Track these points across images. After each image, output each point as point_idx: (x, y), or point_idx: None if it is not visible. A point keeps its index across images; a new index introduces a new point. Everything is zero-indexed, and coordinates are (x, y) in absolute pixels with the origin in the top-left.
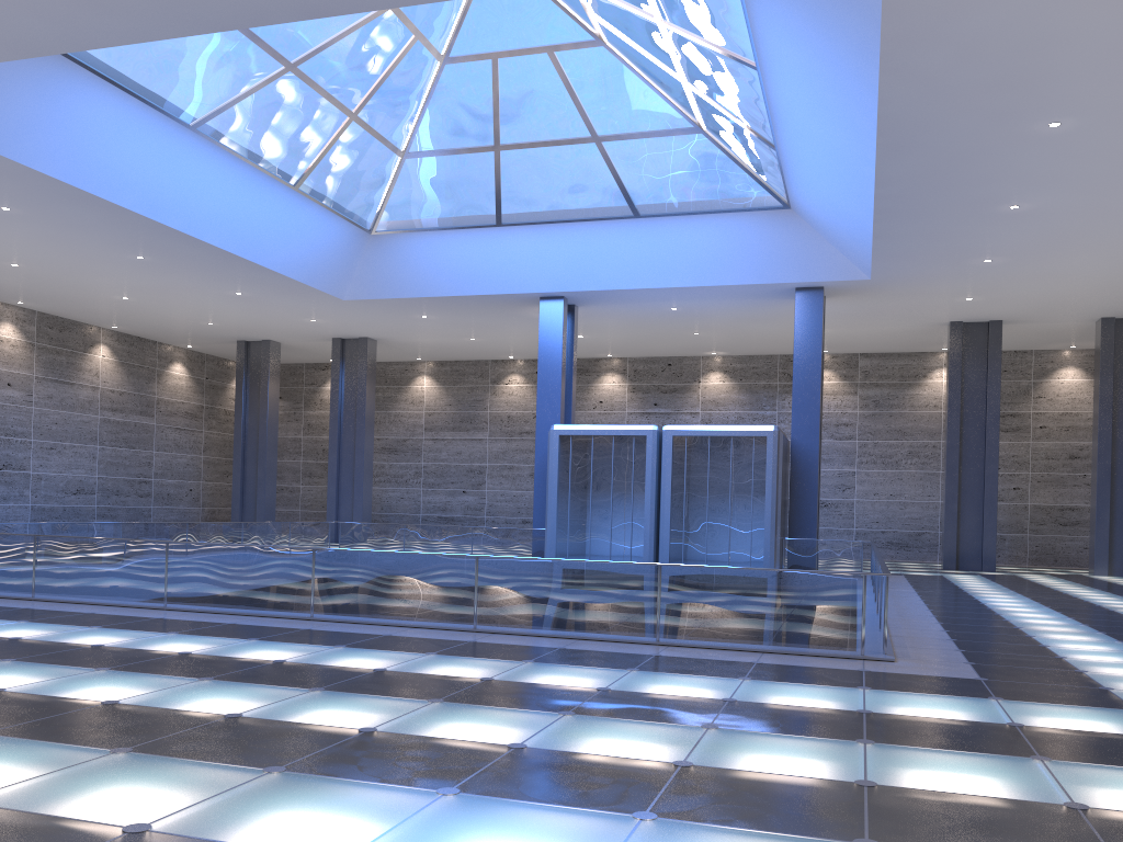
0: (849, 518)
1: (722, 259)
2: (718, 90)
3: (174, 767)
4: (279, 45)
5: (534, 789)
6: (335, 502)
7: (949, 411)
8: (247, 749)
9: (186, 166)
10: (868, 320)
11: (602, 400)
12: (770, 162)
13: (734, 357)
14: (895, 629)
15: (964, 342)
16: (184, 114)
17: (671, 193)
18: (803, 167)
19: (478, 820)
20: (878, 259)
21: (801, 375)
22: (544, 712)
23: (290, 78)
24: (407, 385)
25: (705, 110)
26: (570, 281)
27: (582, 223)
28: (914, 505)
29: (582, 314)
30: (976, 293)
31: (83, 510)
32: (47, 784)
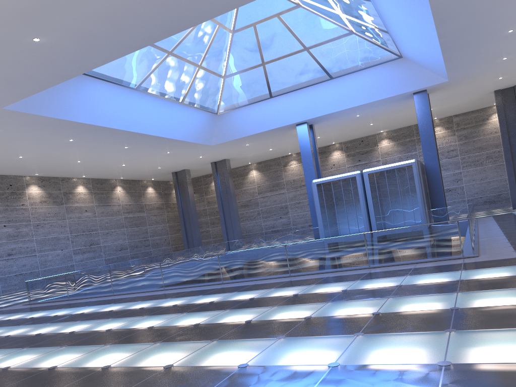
0: (462, 194)
1: (375, 88)
2: (356, 13)
3: (178, 345)
4: (163, 45)
5: (314, 331)
6: (225, 233)
7: (501, 133)
8: (203, 335)
9: (136, 105)
10: (452, 99)
11: (334, 164)
12: (388, 39)
13: (392, 131)
14: (482, 242)
15: (503, 99)
16: (131, 84)
17: (345, 64)
18: (403, 38)
19: (292, 345)
20: (449, 70)
21: (423, 133)
22: (319, 303)
23: (170, 57)
24: (246, 176)
25: (352, 23)
26: (308, 114)
27: (308, 87)
28: (494, 182)
29: (316, 127)
30: (503, 74)
31: (125, 256)
32: (134, 357)
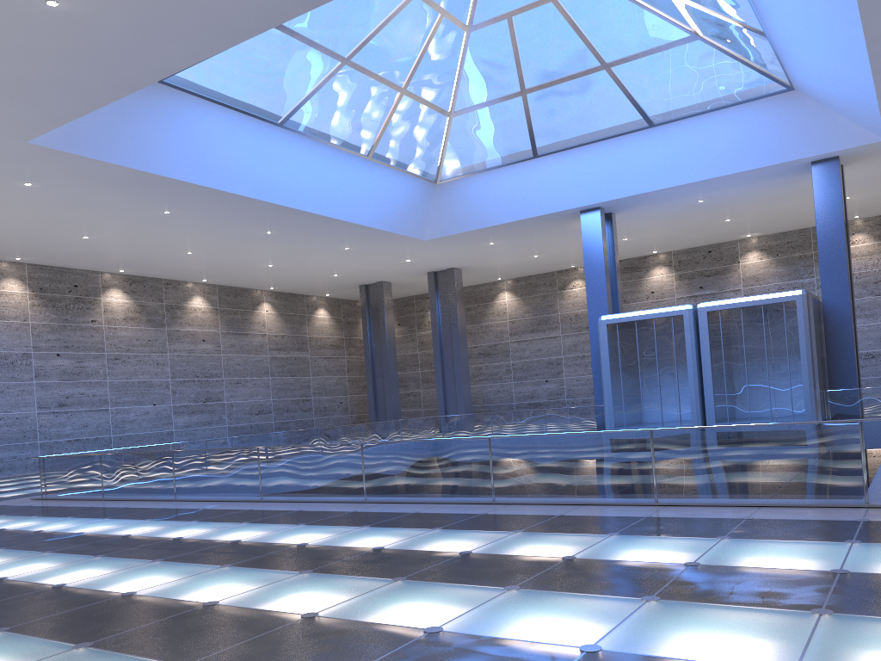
0: None
1: (735, 148)
2: None
3: None
4: (332, 45)
5: None
6: (442, 400)
7: None
8: (185, 641)
9: (282, 155)
10: None
11: (653, 291)
12: (765, 50)
13: (768, 236)
14: None
15: None
16: (272, 115)
17: (679, 99)
18: (795, 46)
19: None
20: None
21: (825, 240)
22: (491, 587)
23: (346, 70)
24: (492, 301)
25: (696, 16)
26: (603, 192)
27: (605, 141)
28: None
29: (621, 219)
30: None
31: (265, 425)
32: None
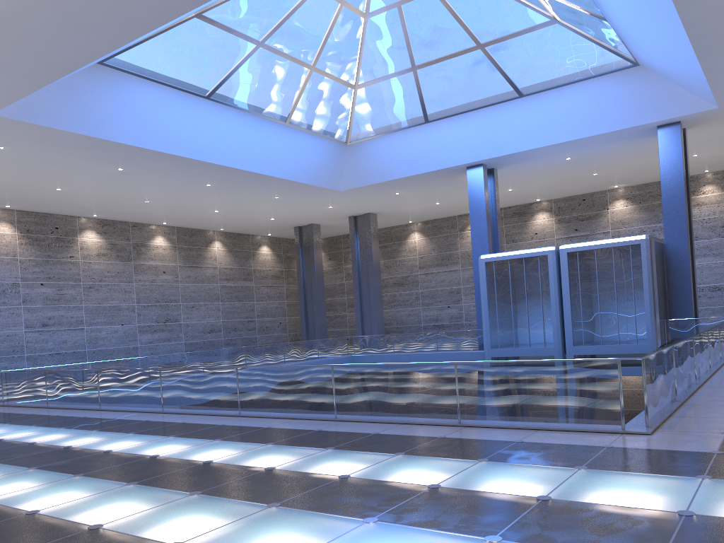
0: None
1: (592, 115)
2: None
3: None
4: (248, 31)
5: None
6: (360, 323)
7: None
8: None
9: (211, 122)
10: None
11: (537, 232)
12: (609, 32)
13: (633, 187)
14: (696, 398)
15: None
16: (200, 90)
17: (543, 73)
18: (631, 29)
19: None
20: (717, 90)
21: (668, 193)
22: (258, 504)
23: (261, 52)
24: (405, 240)
25: (551, 4)
26: (484, 152)
27: (483, 109)
28: None
29: (503, 173)
30: None
31: (215, 342)
32: None
